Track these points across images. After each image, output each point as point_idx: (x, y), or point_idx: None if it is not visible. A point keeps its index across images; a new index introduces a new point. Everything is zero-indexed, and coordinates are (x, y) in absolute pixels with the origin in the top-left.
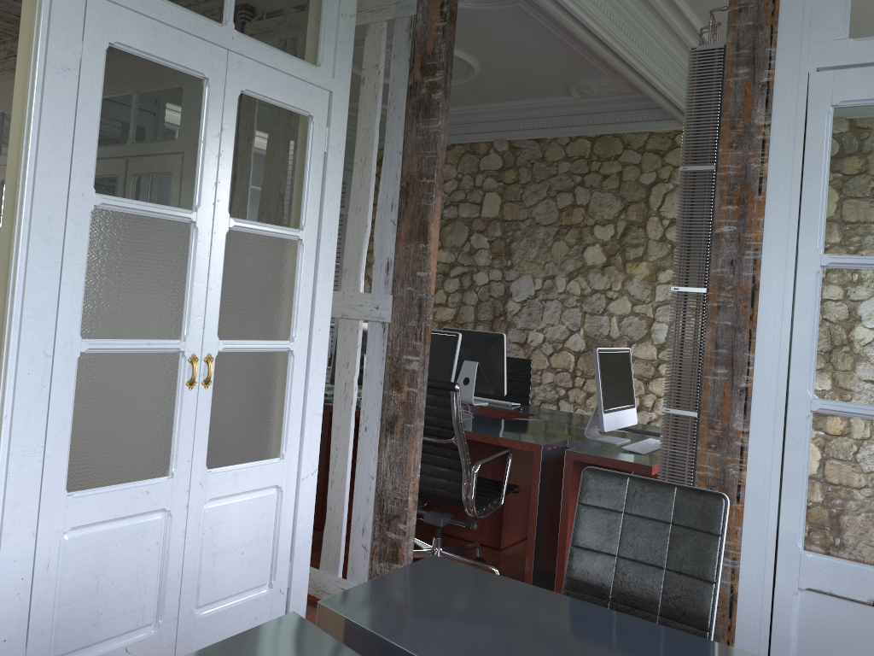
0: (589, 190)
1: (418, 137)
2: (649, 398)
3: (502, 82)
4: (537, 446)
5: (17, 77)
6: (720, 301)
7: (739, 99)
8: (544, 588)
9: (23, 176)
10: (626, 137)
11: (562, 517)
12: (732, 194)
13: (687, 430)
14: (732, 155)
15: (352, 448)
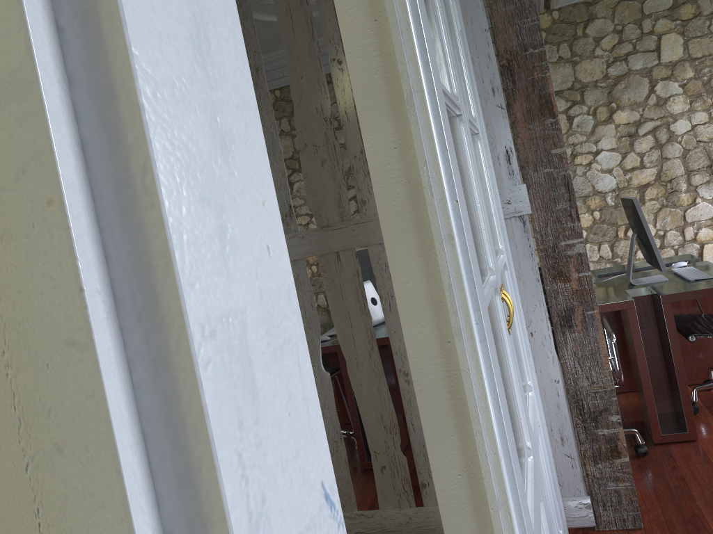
0: None
1: (508, 8)
2: None
3: None
4: (628, 302)
5: None
6: None
7: None
8: (669, 430)
9: (407, 44)
10: None
11: (675, 358)
12: None
13: None
14: None
15: (389, 376)
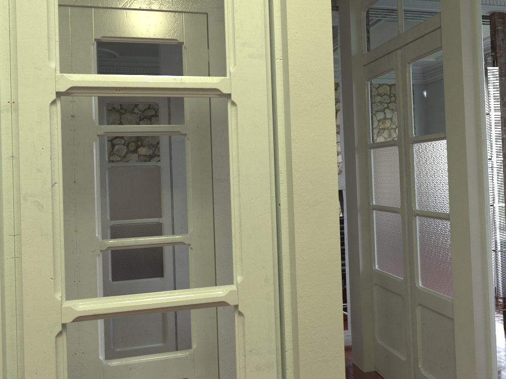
0: None
1: None
2: None
3: None
4: None
5: (464, 64)
6: (505, 162)
7: (503, 89)
8: None
9: (484, 124)
10: None
11: None
12: (505, 123)
13: (500, 211)
14: (503, 109)
15: None
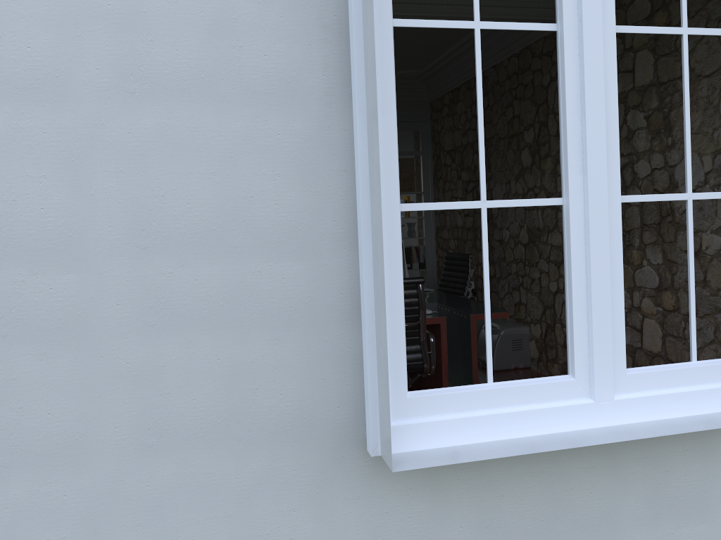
0: (519, 101)
1: None
2: (561, 281)
3: (415, 37)
4: None
5: None
6: None
7: None
8: None
9: None
10: (532, 46)
11: None
12: None
13: None
14: None
15: None
